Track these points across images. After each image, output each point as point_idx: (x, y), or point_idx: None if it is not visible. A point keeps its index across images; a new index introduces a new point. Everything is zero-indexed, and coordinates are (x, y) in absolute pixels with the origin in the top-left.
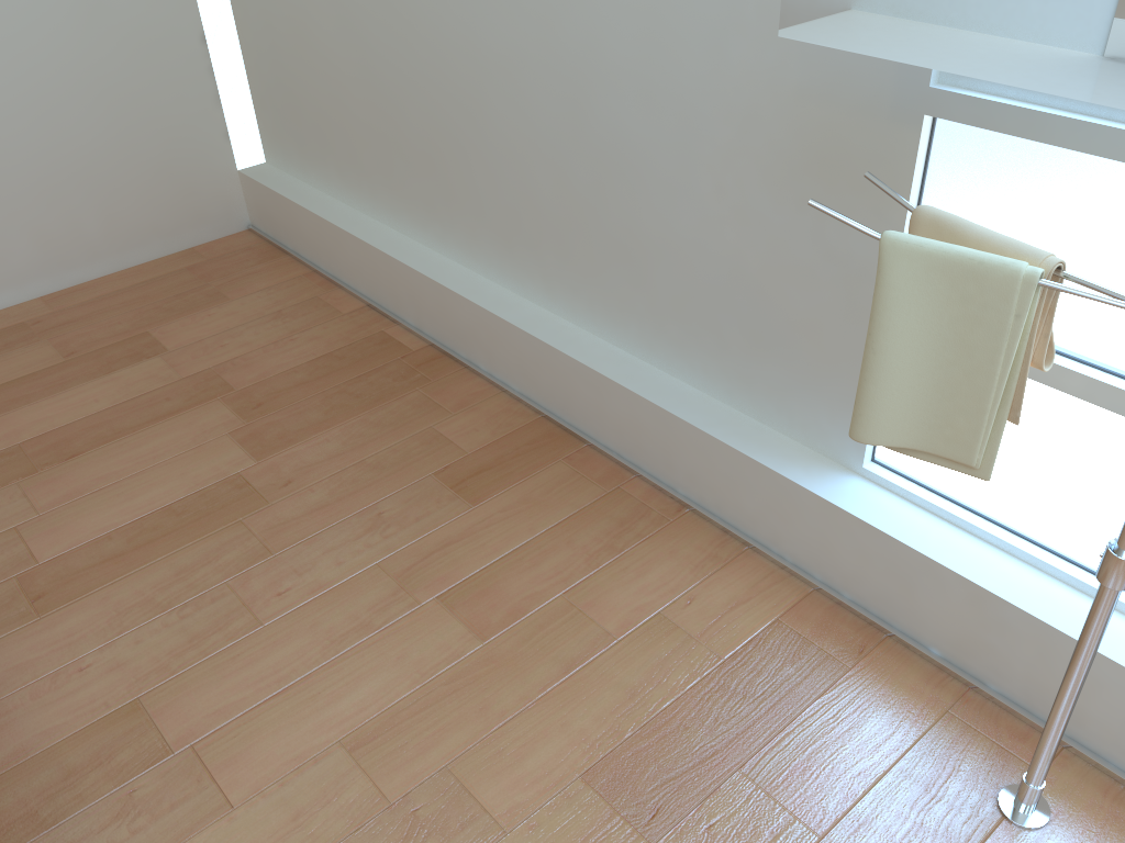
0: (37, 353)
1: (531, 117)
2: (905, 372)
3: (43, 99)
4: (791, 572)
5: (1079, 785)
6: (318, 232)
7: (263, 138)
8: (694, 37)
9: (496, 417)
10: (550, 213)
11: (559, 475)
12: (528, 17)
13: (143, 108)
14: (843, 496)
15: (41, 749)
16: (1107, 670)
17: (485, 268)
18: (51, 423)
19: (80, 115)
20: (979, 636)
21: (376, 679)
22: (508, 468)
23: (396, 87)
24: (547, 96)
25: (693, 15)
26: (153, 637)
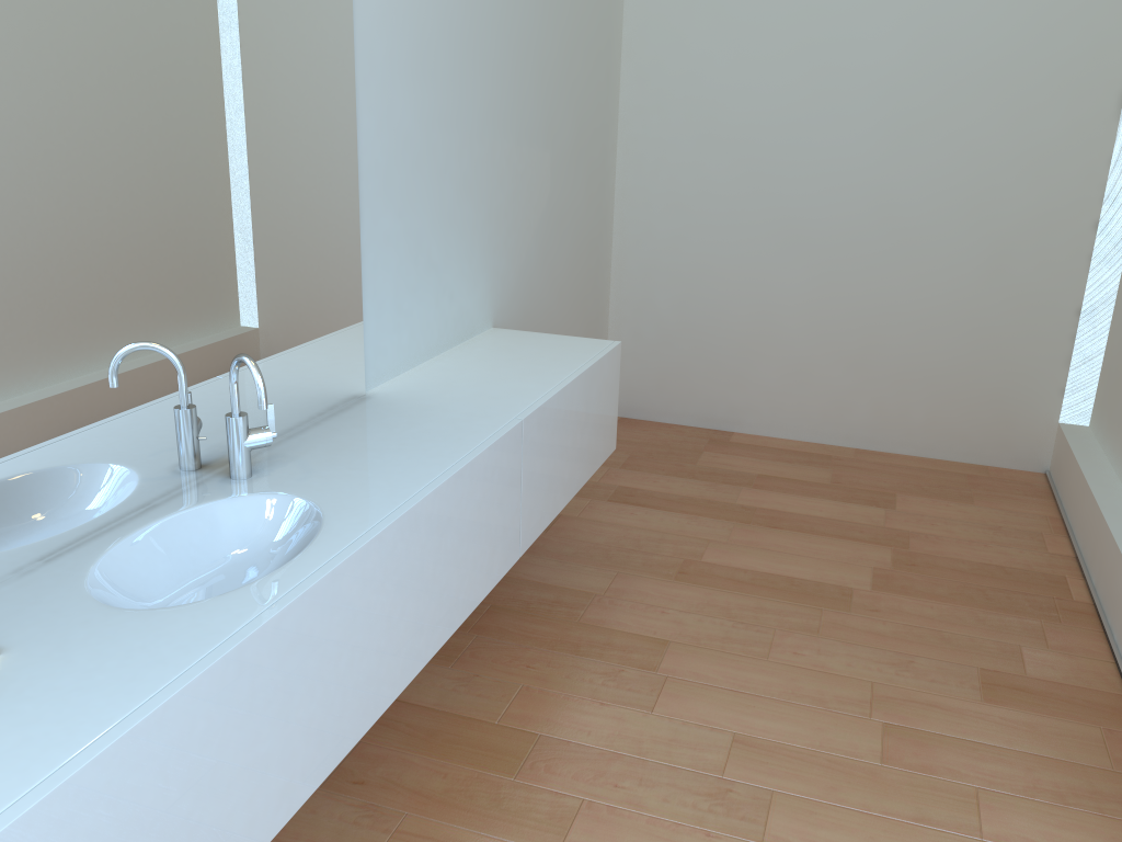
0: (818, 473)
1: None
2: None
3: (928, 317)
4: None
5: None
6: (1076, 484)
7: (1093, 405)
8: None
9: (1082, 671)
10: None
11: (1083, 733)
12: None
13: (1000, 346)
14: None
15: (609, 626)
16: None
17: None
18: (783, 507)
19: (949, 336)
20: None
21: (791, 726)
22: (1045, 702)
23: None
24: None
25: None
26: (709, 623)
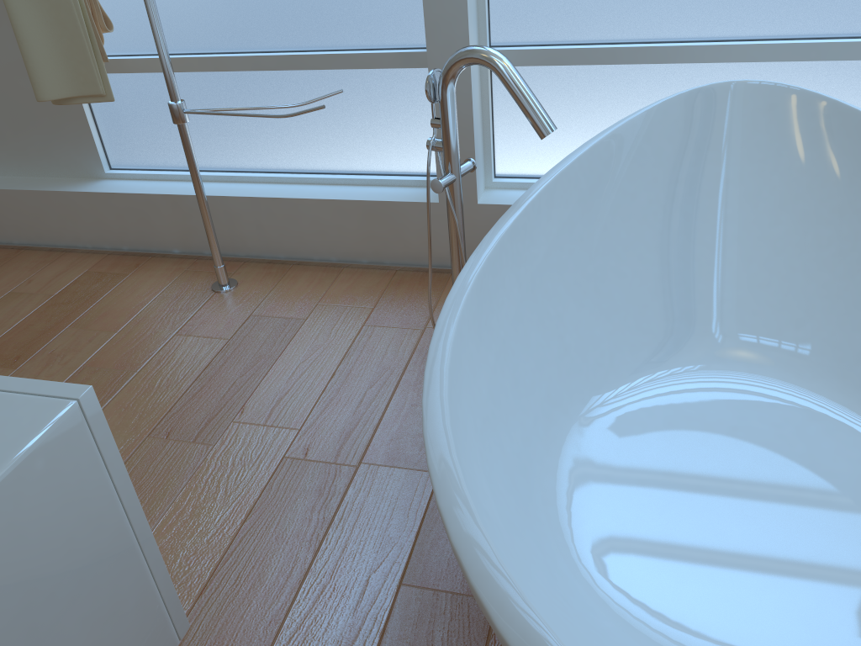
0: None
1: None
2: (43, 50)
3: None
4: (93, 252)
5: (252, 270)
6: None
7: None
8: None
9: None
10: None
11: None
12: None
13: None
14: (96, 188)
15: None
16: (237, 203)
17: None
18: None
19: None
20: (187, 225)
21: None
22: None
23: None
24: None
25: None
26: None
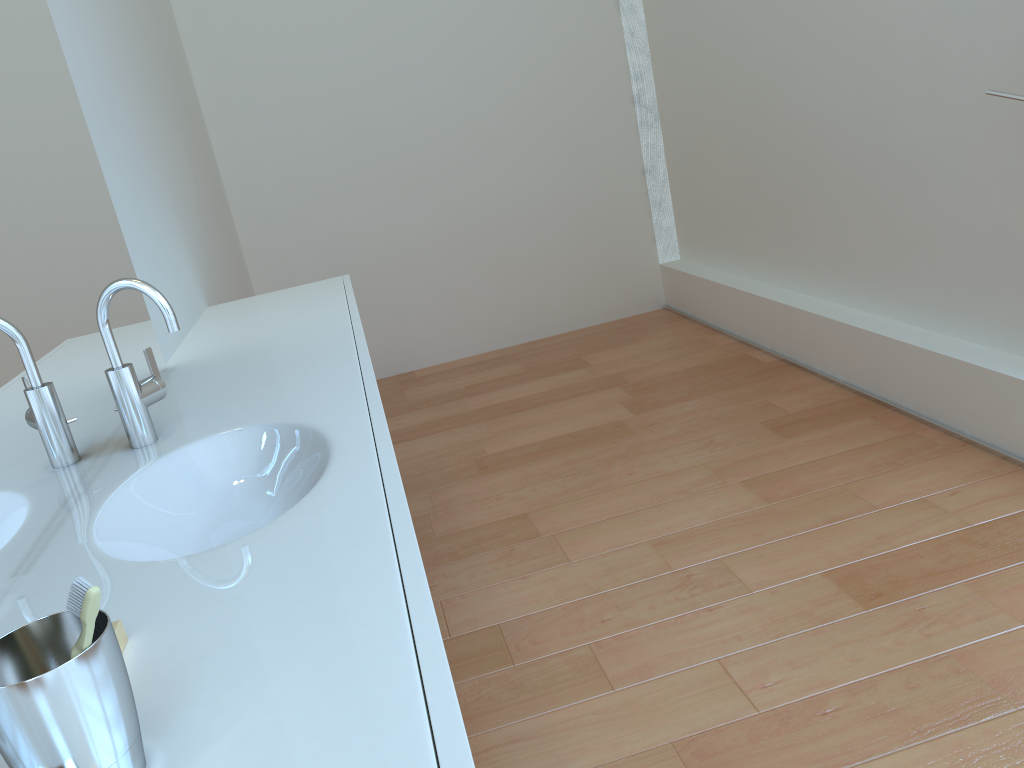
0: (511, 368)
1: (851, 157)
2: None
3: (538, 212)
4: None
5: None
6: (707, 293)
7: (679, 241)
8: (956, 52)
9: (819, 395)
10: (867, 228)
11: (862, 425)
12: (846, 81)
13: (599, 218)
14: None
15: (466, 528)
16: None
17: (823, 292)
18: (510, 397)
19: (559, 223)
20: None
21: (682, 516)
22: (820, 420)
23: (763, 168)
24: (861, 135)
25: (953, 36)
26: (544, 488)
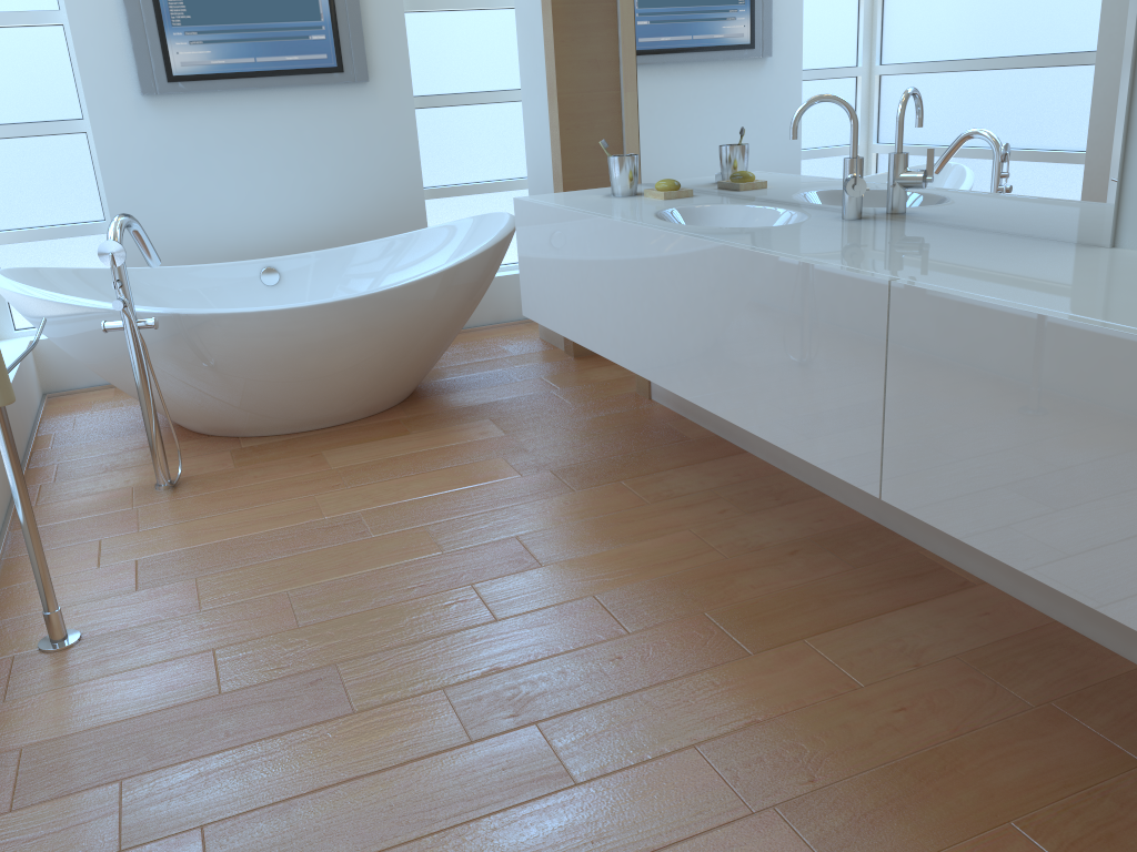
0: None
1: None
2: None
3: None
4: None
5: (4, 645)
6: None
7: None
8: None
9: None
10: None
11: None
12: None
13: None
14: None
15: (958, 846)
16: None
17: None
18: None
19: None
20: None
21: (516, 842)
22: None
23: None
24: None
25: None
26: None
